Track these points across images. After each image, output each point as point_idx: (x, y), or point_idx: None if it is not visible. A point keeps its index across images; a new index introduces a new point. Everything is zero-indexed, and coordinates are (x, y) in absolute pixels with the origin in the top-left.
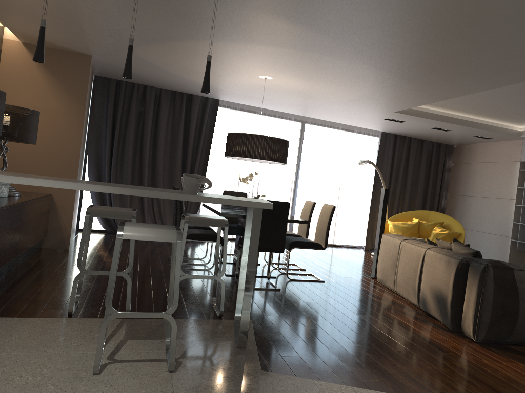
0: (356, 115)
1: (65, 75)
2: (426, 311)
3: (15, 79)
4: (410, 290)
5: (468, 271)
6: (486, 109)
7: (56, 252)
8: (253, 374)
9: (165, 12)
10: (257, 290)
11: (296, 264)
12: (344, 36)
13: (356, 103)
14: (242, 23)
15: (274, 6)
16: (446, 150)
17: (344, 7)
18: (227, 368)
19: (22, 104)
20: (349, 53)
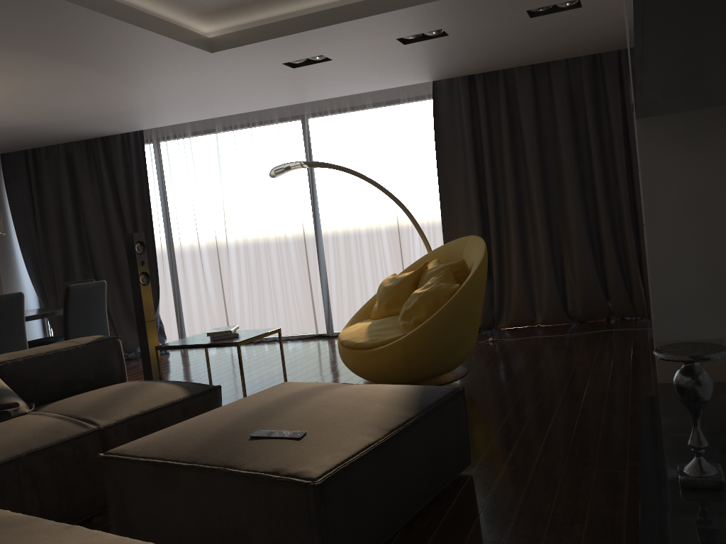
0: (254, 81)
1: None
2: None
3: None
4: None
5: None
6: None
7: None
8: None
9: None
10: None
11: None
12: None
13: (122, 68)
14: None
15: None
16: (622, 64)
17: None
18: None
19: None
20: None
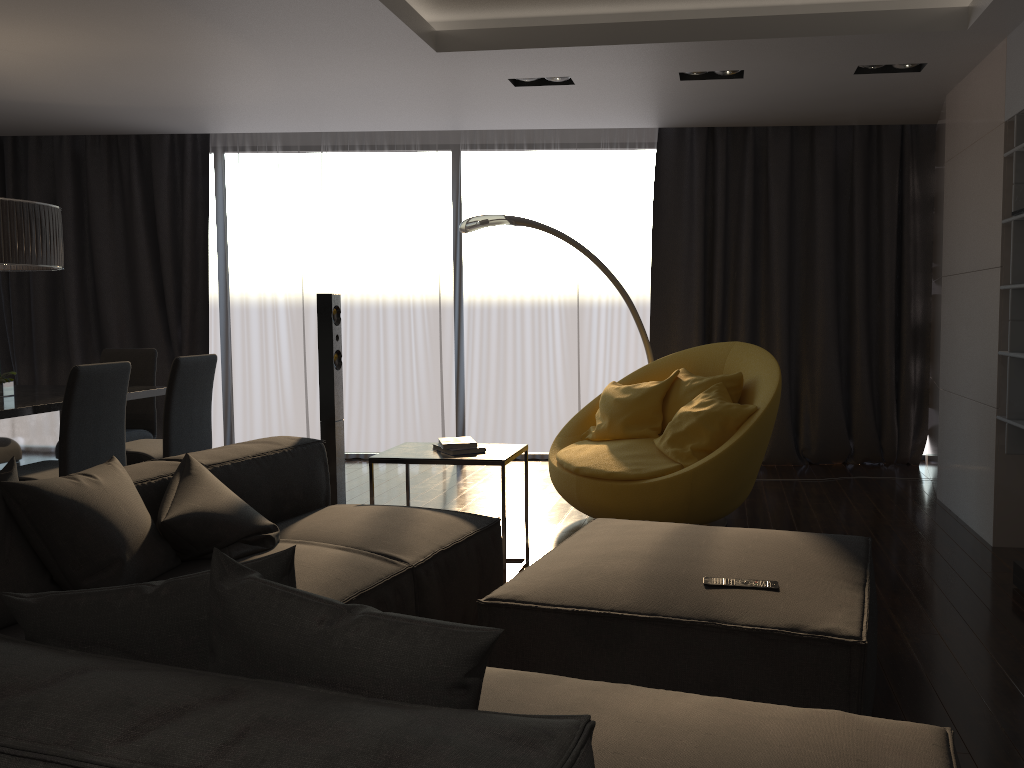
0: (446, 95)
1: None
2: None
3: None
4: None
5: None
6: None
7: None
8: None
9: None
10: None
11: None
12: None
13: (294, 52)
14: None
15: None
16: (905, 143)
17: None
18: None
19: None
20: None
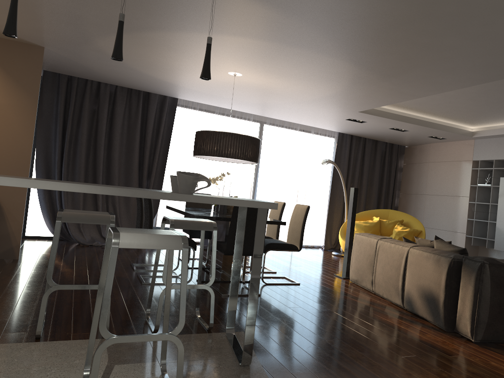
0: (318, 115)
1: (14, 67)
2: (413, 312)
3: None
4: (393, 290)
5: (462, 269)
6: (445, 110)
7: (4, 262)
8: None
9: None
10: None
11: (265, 267)
12: (334, 27)
13: (322, 102)
14: (226, 10)
15: None
16: (398, 150)
17: None
18: None
19: None
20: (332, 48)
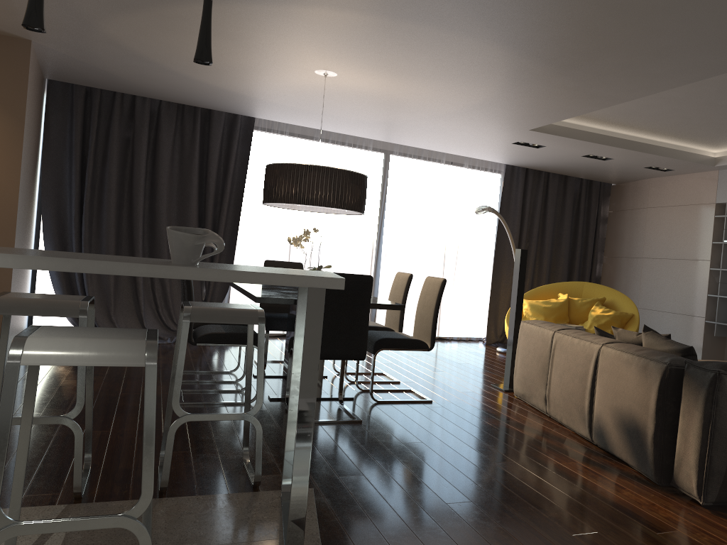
0: (469, 138)
1: None
2: (606, 449)
3: None
4: (576, 413)
5: (683, 383)
6: (669, 123)
7: None
8: None
9: None
10: (322, 426)
11: (384, 374)
12: None
13: (470, 116)
14: None
15: None
16: (601, 190)
17: None
18: None
19: None
20: (467, 20)
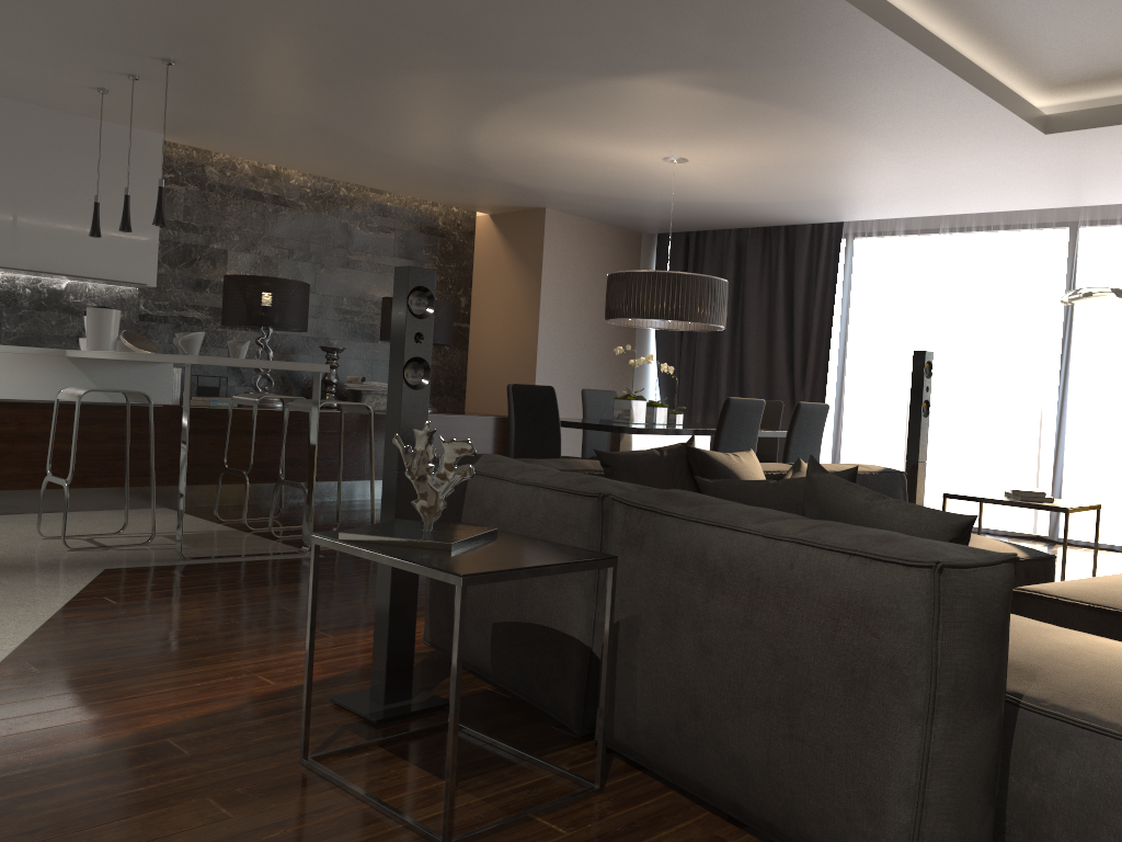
0: (1058, 173)
1: (523, 245)
2: None
3: (484, 265)
4: None
5: None
6: None
7: None
8: (88, 567)
9: (354, 127)
10: None
11: None
12: (423, 59)
13: (916, 146)
14: (382, 103)
15: (307, 72)
16: None
17: (289, 34)
18: (101, 560)
19: (490, 297)
20: (524, 76)
